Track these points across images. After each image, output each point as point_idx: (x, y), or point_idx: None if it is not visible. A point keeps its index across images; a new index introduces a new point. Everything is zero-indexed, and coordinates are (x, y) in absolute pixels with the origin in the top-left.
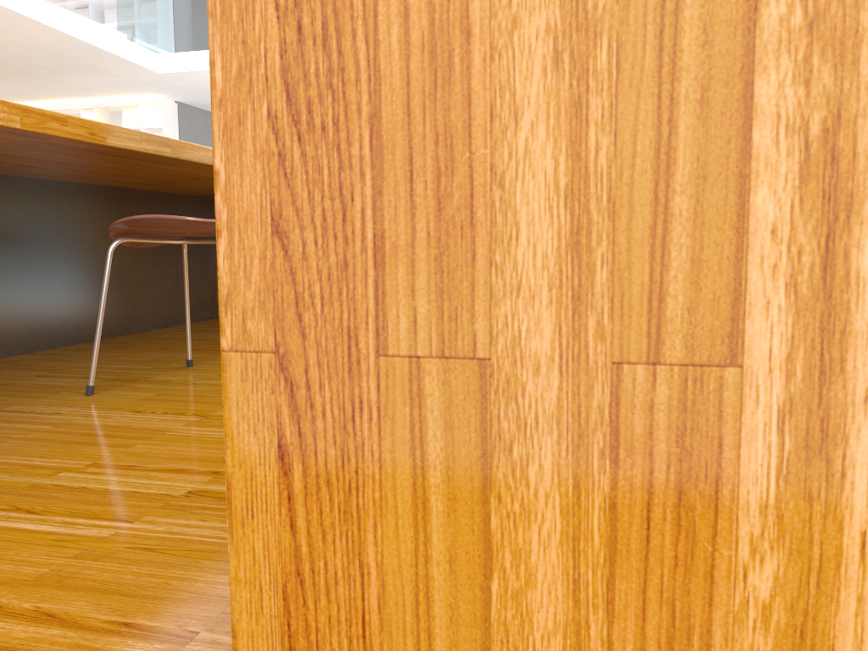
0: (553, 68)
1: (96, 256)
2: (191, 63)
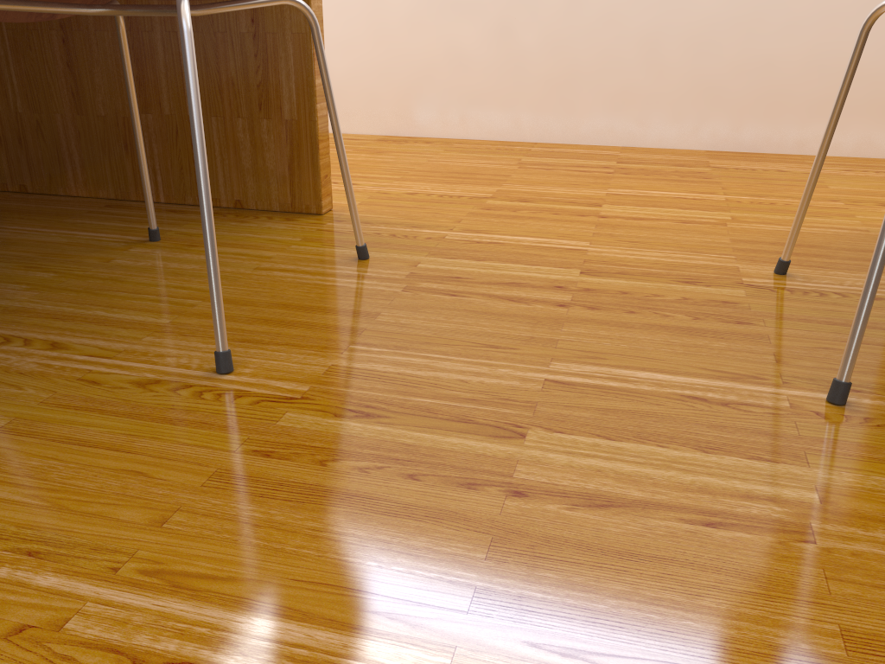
0: None
1: None
2: None
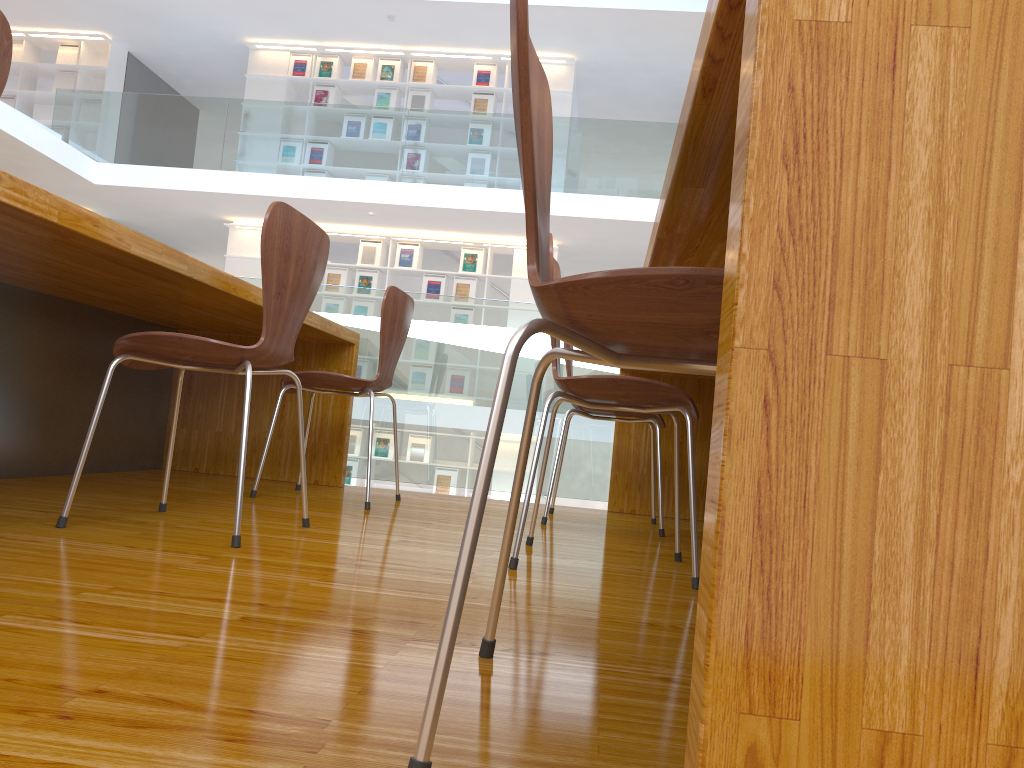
0: (927, 225)
1: (43, 378)
2: (137, 178)
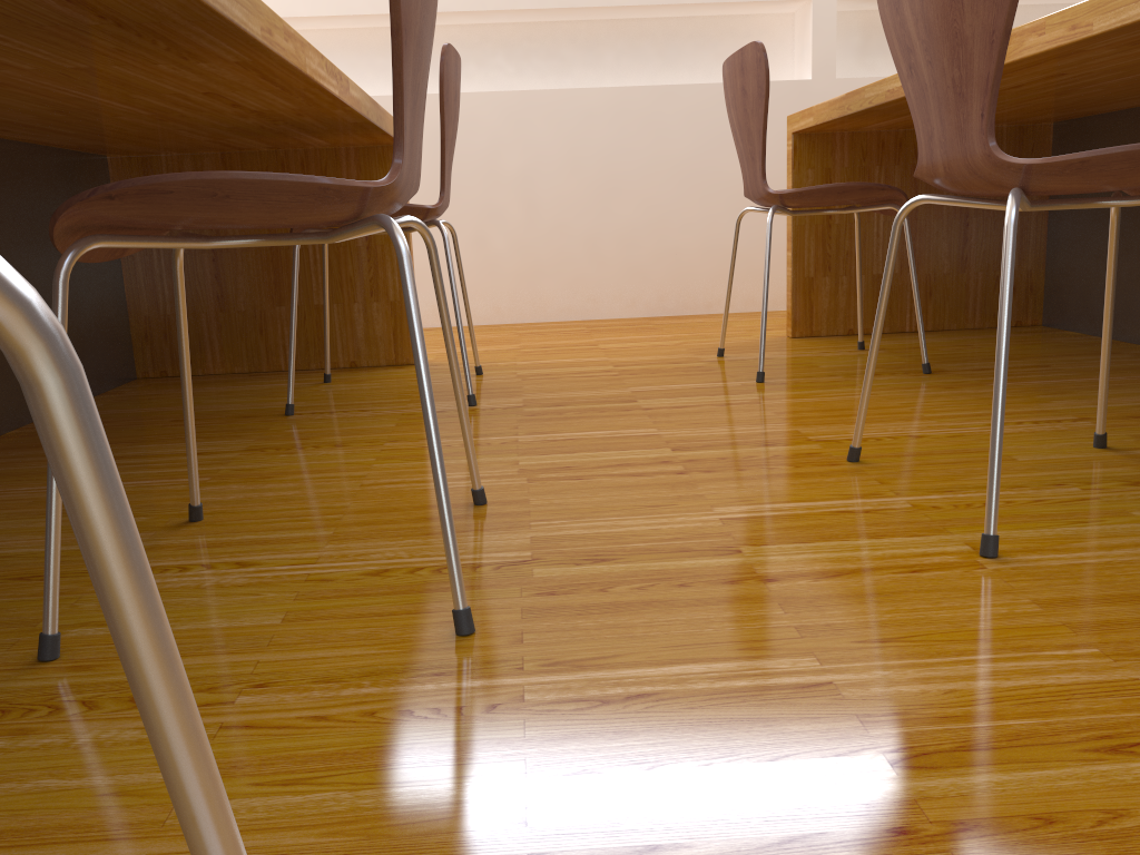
0: None
1: None
2: None
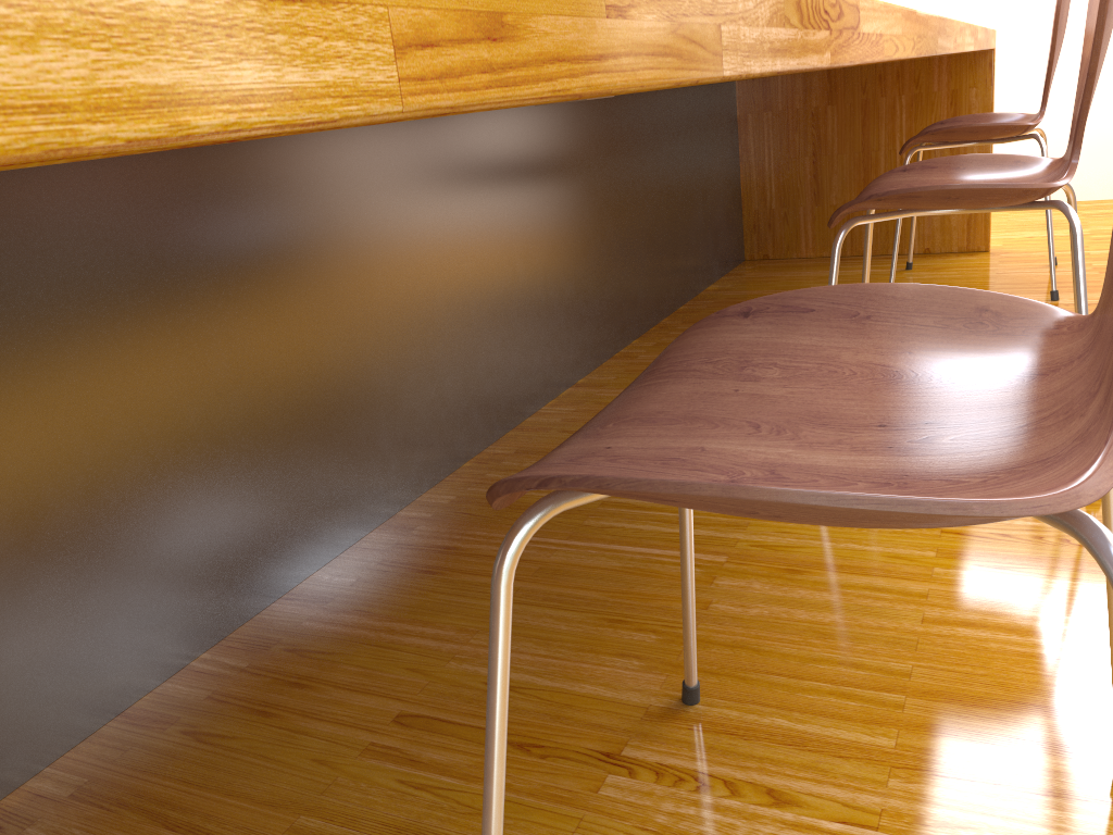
0: None
1: None
2: None
